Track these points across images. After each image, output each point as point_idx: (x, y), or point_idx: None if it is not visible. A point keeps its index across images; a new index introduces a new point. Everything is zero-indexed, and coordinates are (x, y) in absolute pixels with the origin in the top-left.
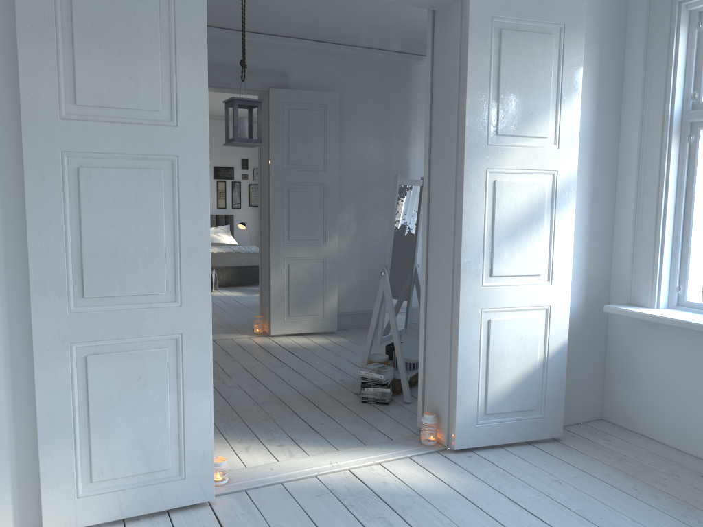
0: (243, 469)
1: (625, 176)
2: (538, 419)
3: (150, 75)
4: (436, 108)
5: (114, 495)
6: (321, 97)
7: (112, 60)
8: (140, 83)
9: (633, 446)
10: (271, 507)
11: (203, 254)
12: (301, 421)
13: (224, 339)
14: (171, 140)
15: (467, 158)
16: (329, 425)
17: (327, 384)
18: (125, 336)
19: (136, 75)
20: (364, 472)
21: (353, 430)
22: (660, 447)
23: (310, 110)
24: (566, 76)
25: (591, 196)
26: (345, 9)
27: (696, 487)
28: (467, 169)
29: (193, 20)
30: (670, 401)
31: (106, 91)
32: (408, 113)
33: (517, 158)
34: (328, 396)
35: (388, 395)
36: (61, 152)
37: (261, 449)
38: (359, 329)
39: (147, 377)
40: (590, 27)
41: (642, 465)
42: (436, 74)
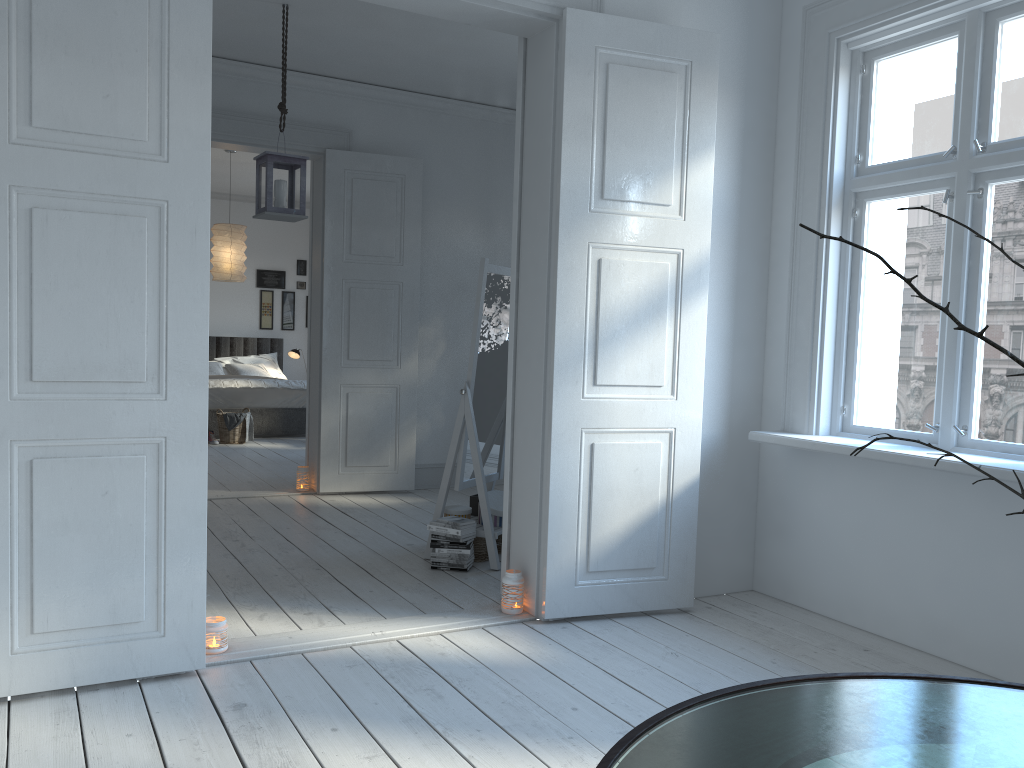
0: (251, 637)
1: (778, 264)
2: (660, 581)
3: (133, 94)
4: (527, 165)
5: (63, 653)
6: (398, 165)
7: (83, 71)
8: (119, 103)
9: (785, 619)
10: (282, 678)
11: (199, 332)
12: (342, 588)
13: (253, 496)
14: (159, 179)
15: (563, 227)
16: (380, 592)
17: (387, 549)
18: (88, 436)
19: (114, 93)
20: (418, 642)
21: (412, 598)
22: (820, 620)
23: (382, 181)
24: (694, 127)
25: (734, 289)
26: (427, 43)
27: (853, 661)
28: (563, 242)
29: (194, 27)
30: (833, 558)
31: (73, 111)
32: None
33: (630, 230)
34: (386, 562)
35: (467, 558)
36: (9, 187)
37: (280, 618)
38: None
39: (115, 492)
40: (731, 69)
41: (791, 638)
42: (527, 120)
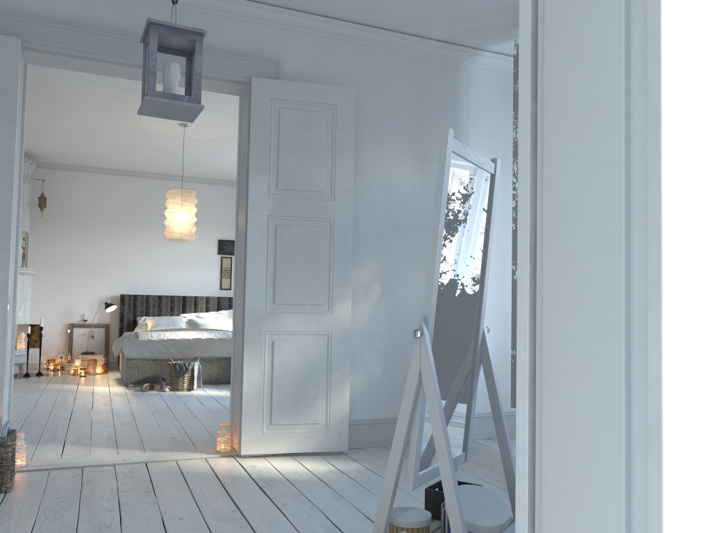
0: None
1: None
2: None
3: None
4: None
5: None
6: (329, 94)
7: None
8: None
9: None
10: None
11: None
12: None
13: (164, 460)
14: None
15: None
16: None
17: None
18: None
19: None
20: None
21: None
22: None
23: (312, 111)
24: None
25: None
26: None
27: None
28: None
29: None
30: None
31: None
32: (457, 129)
33: None
34: None
35: None
36: None
37: None
38: (384, 448)
39: None
40: None
41: None
42: None
